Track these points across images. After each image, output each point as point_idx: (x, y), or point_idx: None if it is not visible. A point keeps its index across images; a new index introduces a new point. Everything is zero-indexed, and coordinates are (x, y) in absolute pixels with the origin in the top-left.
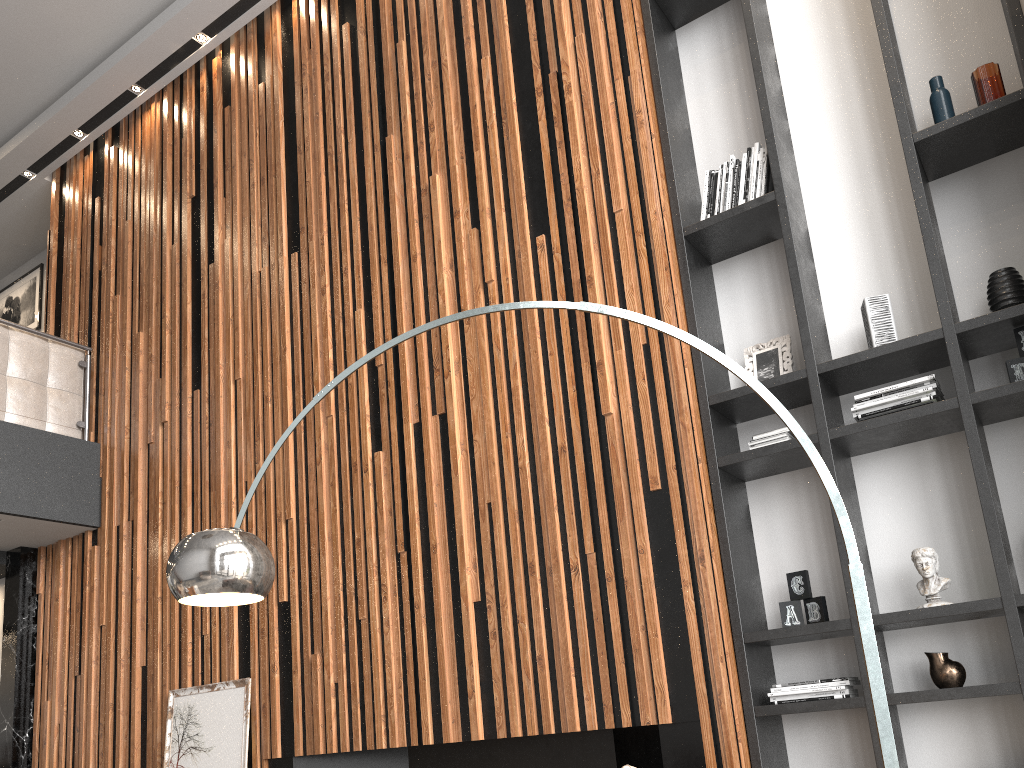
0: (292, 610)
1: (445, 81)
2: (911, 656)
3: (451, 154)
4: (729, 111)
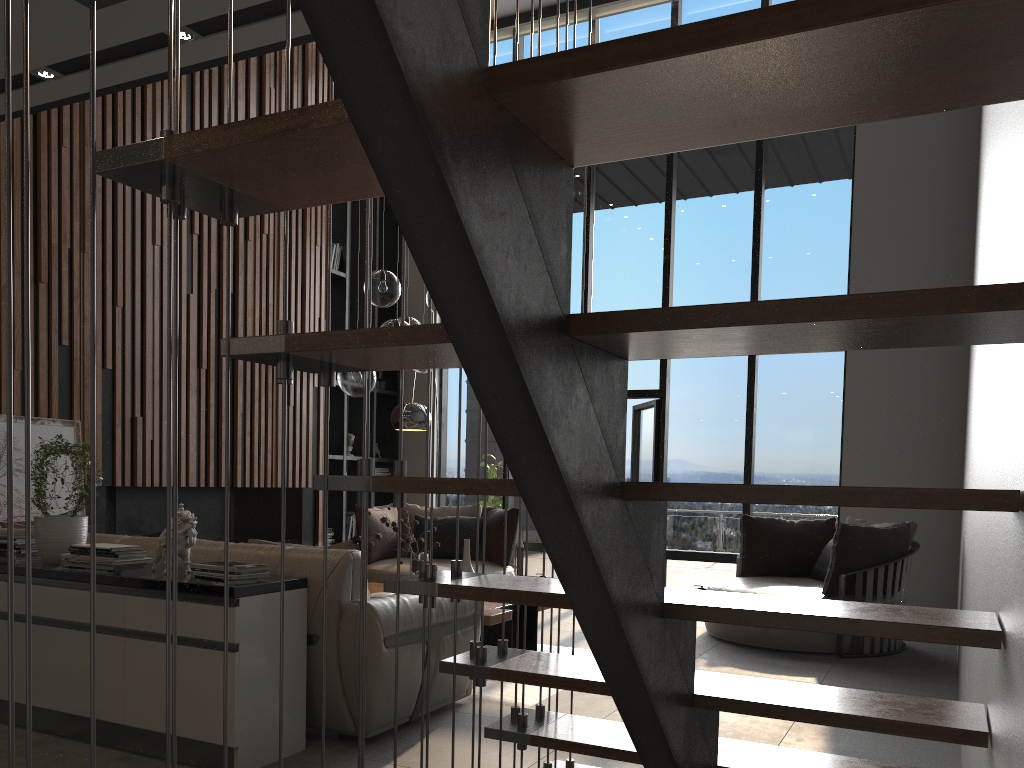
0: (118, 378)
1: (252, 76)
2: None
3: None
4: None
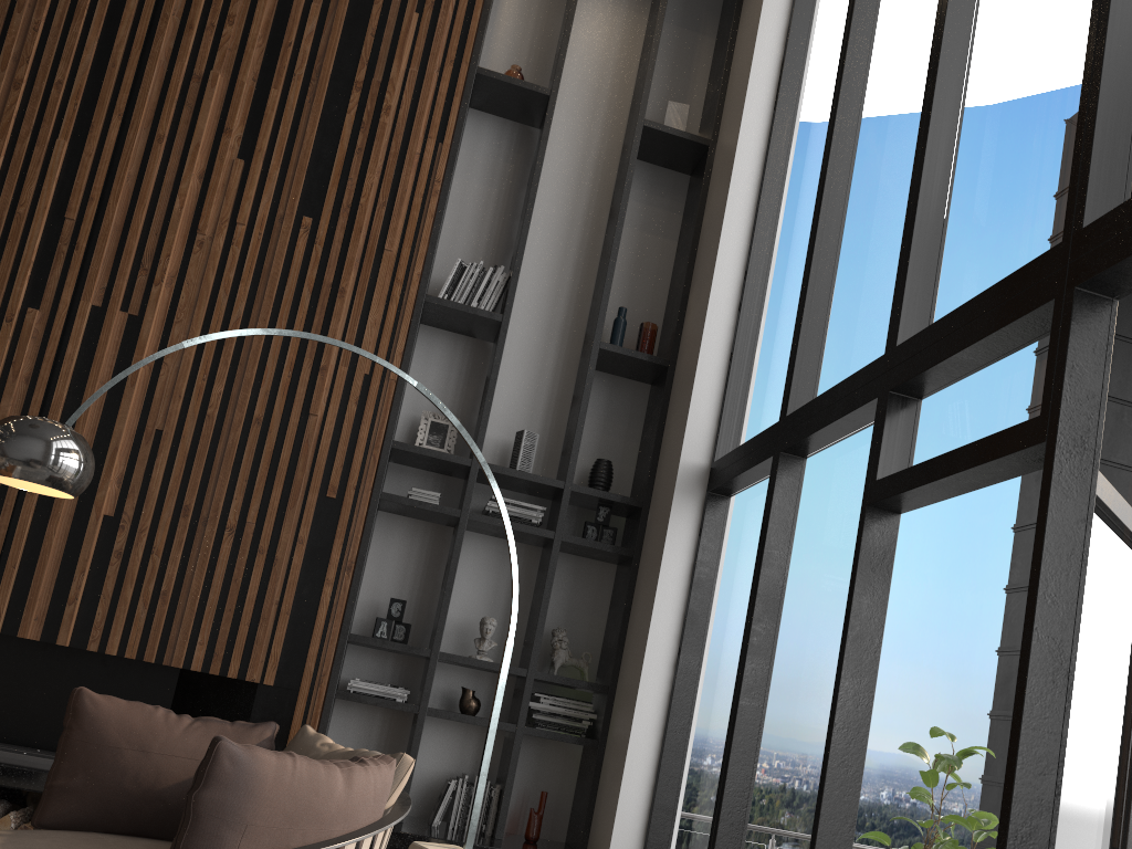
0: None
1: None
2: (445, 684)
3: (244, 67)
4: (483, 211)
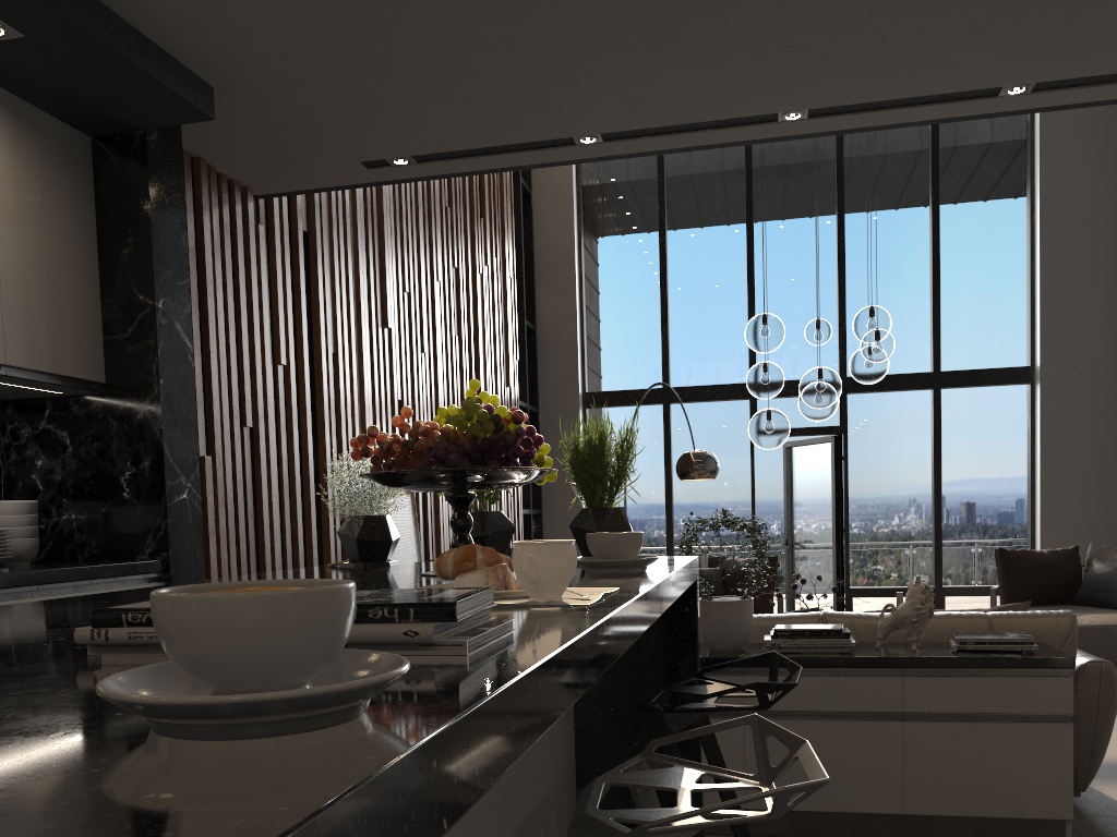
0: None
1: None
2: None
3: None
4: None
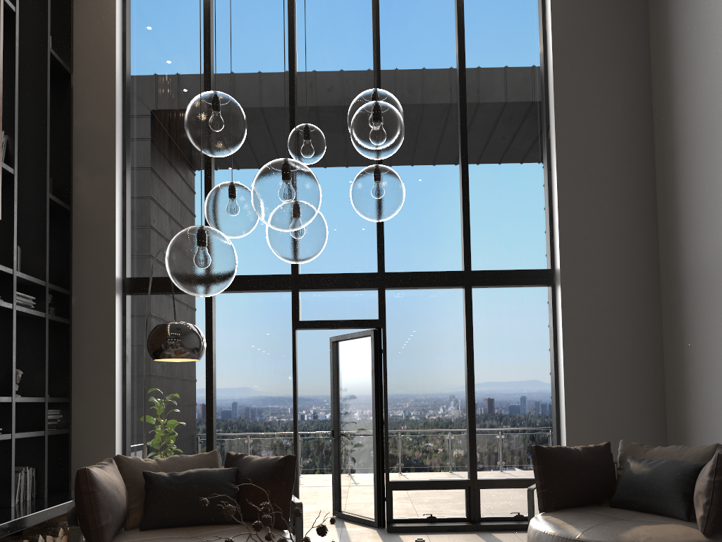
0: None
1: None
2: None
3: None
4: None
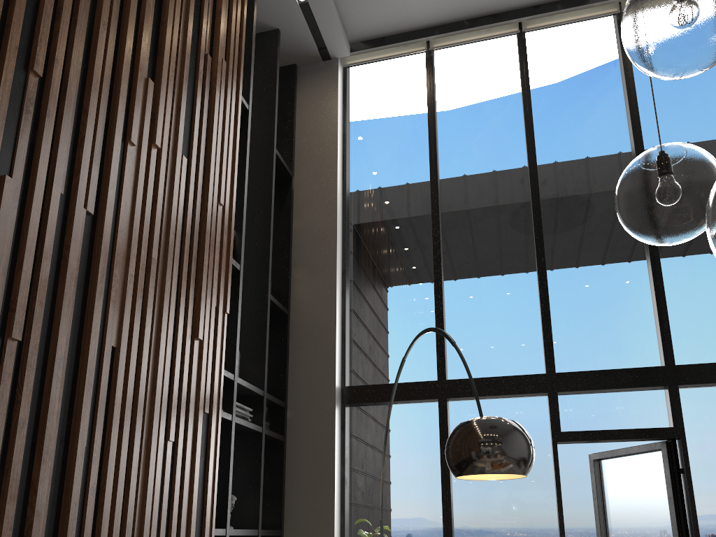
0: None
1: None
2: None
3: None
4: None
